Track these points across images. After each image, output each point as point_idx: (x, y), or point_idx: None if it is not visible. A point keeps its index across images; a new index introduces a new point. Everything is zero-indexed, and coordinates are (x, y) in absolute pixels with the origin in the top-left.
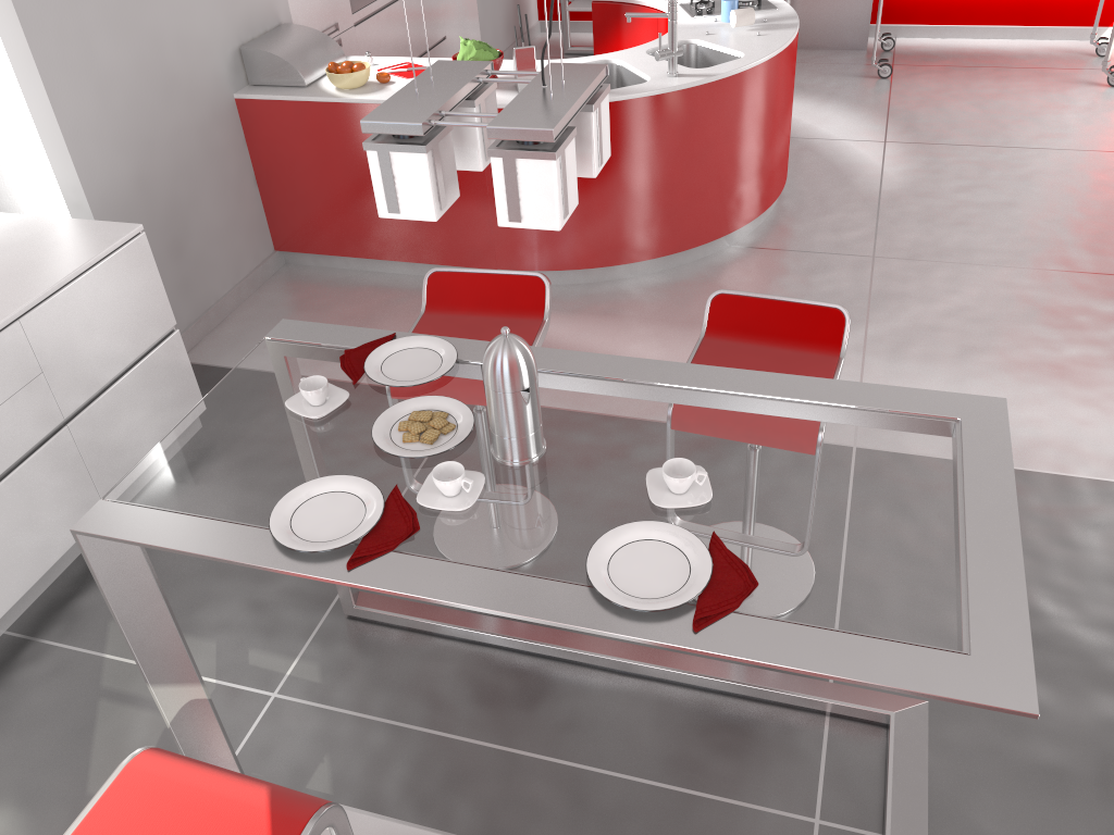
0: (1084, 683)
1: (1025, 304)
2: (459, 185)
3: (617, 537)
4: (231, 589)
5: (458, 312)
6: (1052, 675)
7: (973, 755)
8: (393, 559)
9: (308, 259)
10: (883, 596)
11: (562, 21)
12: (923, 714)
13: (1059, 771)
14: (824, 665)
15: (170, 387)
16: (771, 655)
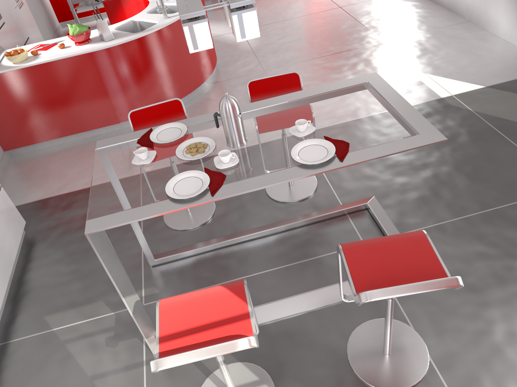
0: (413, 171)
1: (325, 69)
2: (91, 90)
3: (296, 149)
4: (92, 281)
5: (148, 125)
6: (403, 173)
7: (396, 204)
8: (225, 186)
9: (22, 150)
10: (386, 131)
11: (75, 19)
12: (375, 200)
13: (421, 197)
14: (385, 153)
15: (9, 215)
16: (368, 157)
